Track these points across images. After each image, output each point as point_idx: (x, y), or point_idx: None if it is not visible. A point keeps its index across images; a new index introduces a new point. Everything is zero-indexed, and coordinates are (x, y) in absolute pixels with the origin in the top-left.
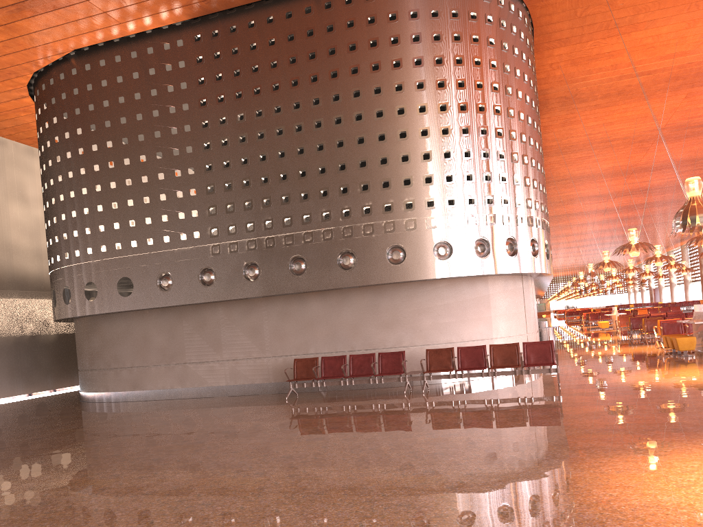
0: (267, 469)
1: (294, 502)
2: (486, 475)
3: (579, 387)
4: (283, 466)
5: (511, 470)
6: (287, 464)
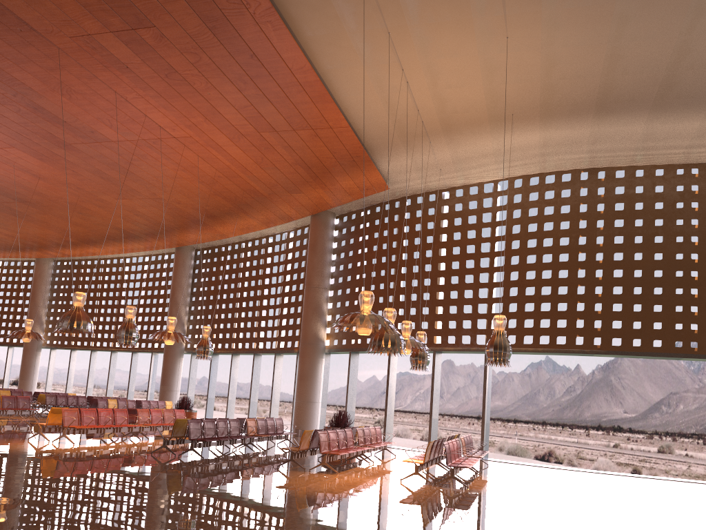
0: (155, 527)
1: (283, 528)
2: (274, 502)
3: (11, 456)
4: (154, 524)
5: (268, 498)
6: (148, 522)
